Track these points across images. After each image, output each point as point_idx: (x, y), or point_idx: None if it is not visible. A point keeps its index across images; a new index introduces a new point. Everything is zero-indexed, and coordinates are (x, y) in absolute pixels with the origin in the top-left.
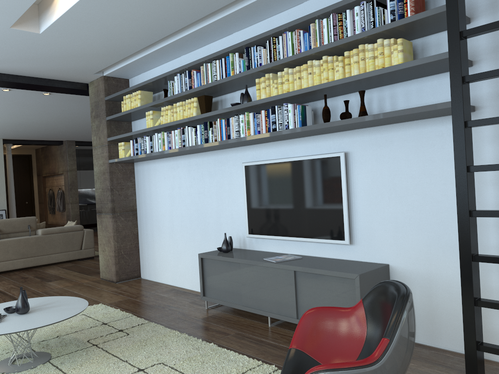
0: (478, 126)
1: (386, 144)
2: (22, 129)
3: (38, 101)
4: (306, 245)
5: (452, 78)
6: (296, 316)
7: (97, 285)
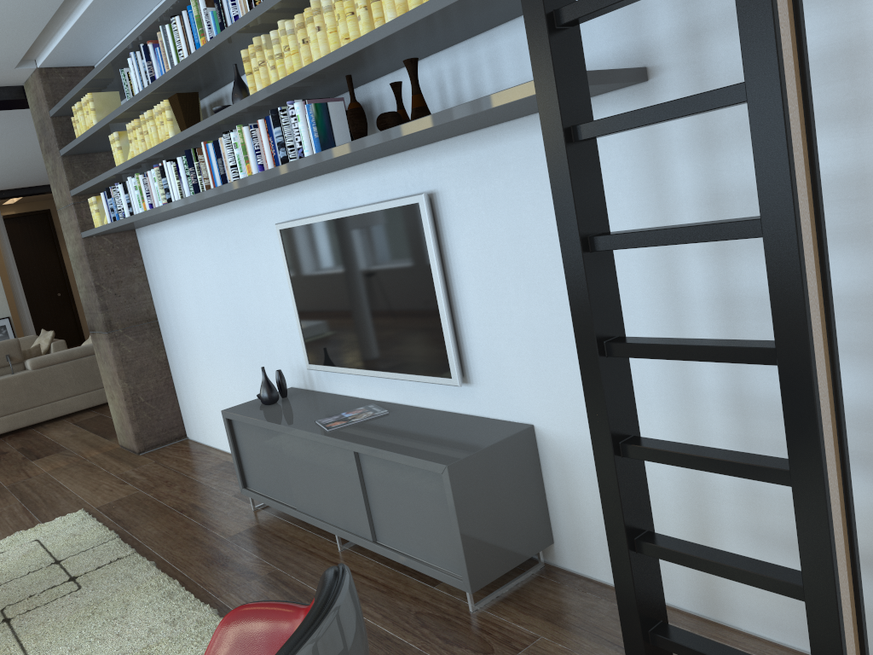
0: None
1: (496, 170)
2: None
3: None
4: (399, 385)
5: (528, 19)
6: (371, 536)
7: (106, 461)
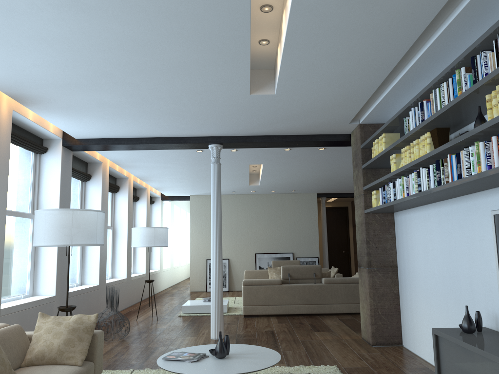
0: None
1: None
2: (326, 183)
3: (320, 156)
4: None
5: None
6: None
7: (352, 344)
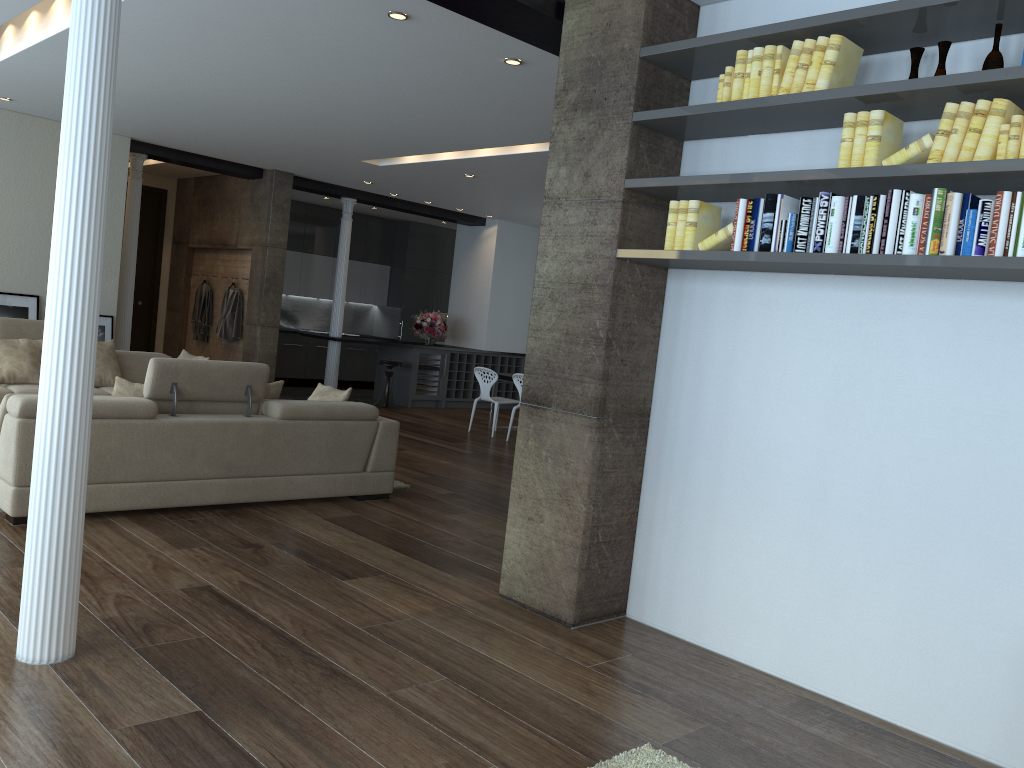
0: None
1: None
2: (205, 120)
3: (342, 39)
4: None
5: None
6: None
7: (515, 625)
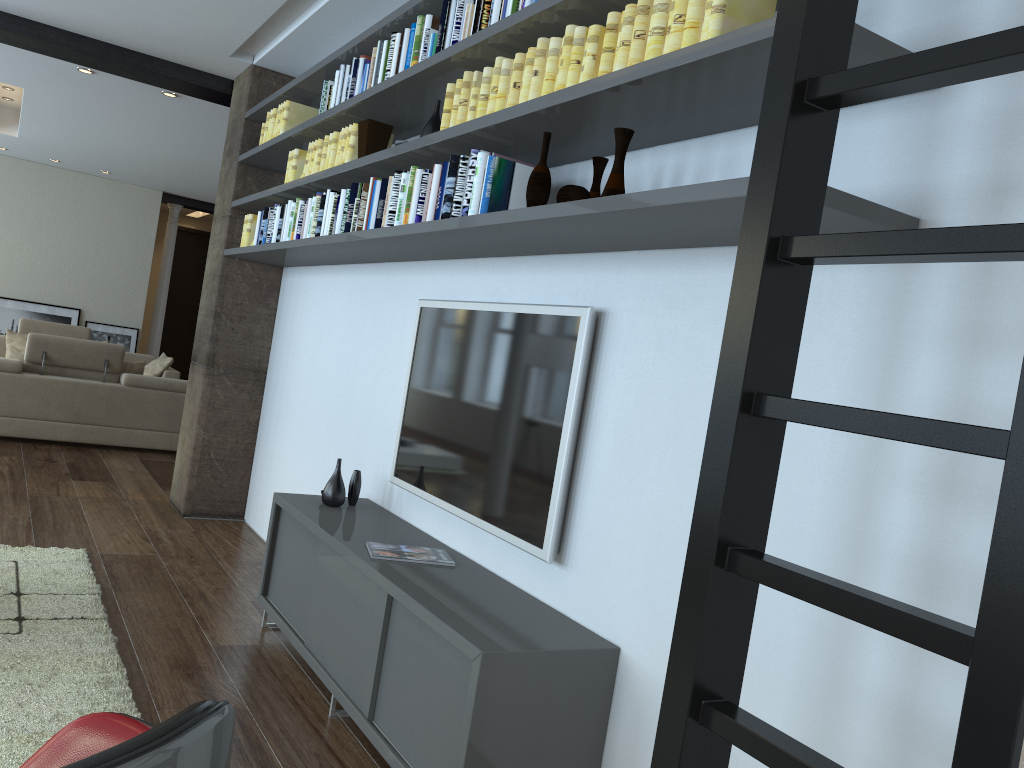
0: (915, 288)
1: (686, 303)
2: (184, 175)
3: (167, 111)
4: (482, 537)
5: (771, 82)
6: (369, 712)
7: (144, 510)
